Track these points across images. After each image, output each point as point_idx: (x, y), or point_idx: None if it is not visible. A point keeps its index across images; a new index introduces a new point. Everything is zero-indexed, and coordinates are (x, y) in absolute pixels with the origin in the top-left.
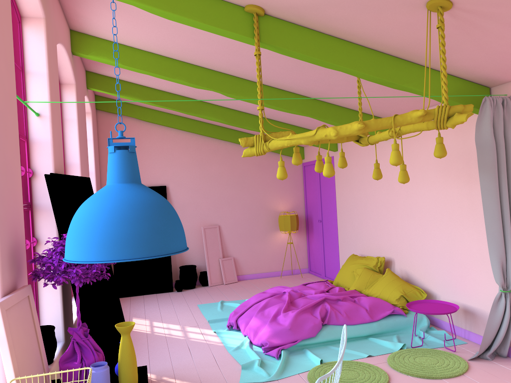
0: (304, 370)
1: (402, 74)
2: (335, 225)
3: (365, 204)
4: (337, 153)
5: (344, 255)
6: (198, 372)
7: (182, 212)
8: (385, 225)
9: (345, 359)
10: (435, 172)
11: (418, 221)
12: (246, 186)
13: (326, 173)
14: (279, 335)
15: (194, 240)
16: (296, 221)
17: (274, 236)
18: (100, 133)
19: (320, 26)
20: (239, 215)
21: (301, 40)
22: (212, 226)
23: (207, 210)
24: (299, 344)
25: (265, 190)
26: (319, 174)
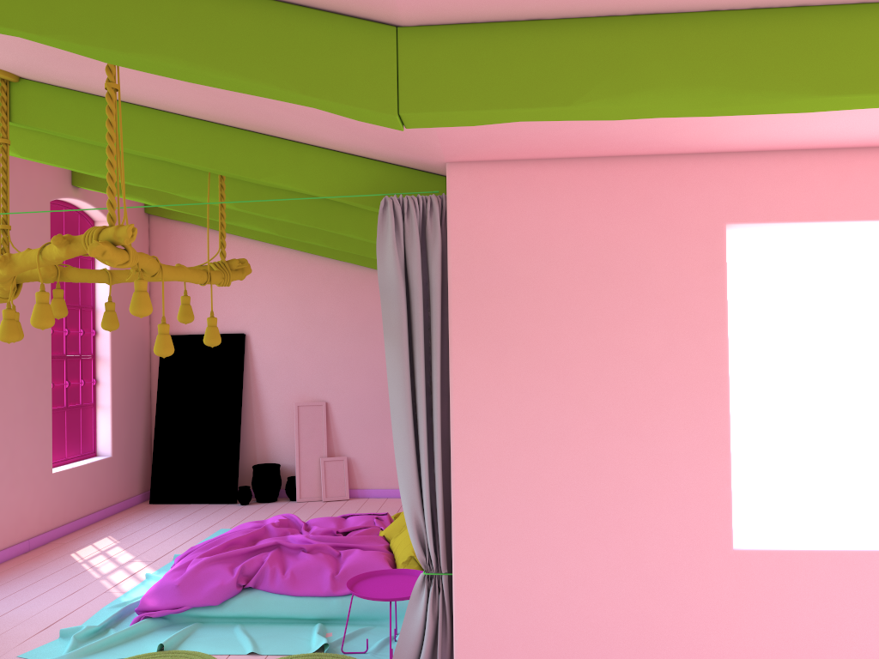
0: (127, 656)
1: (260, 159)
2: None
3: None
4: None
5: None
6: (10, 630)
7: (269, 377)
8: None
9: (213, 651)
10: None
11: None
12: (377, 339)
13: None
14: (162, 593)
15: (286, 424)
16: None
17: None
18: (153, 251)
19: (95, 91)
20: (362, 387)
21: (79, 114)
22: (314, 403)
23: (309, 376)
24: (190, 614)
25: None
26: None
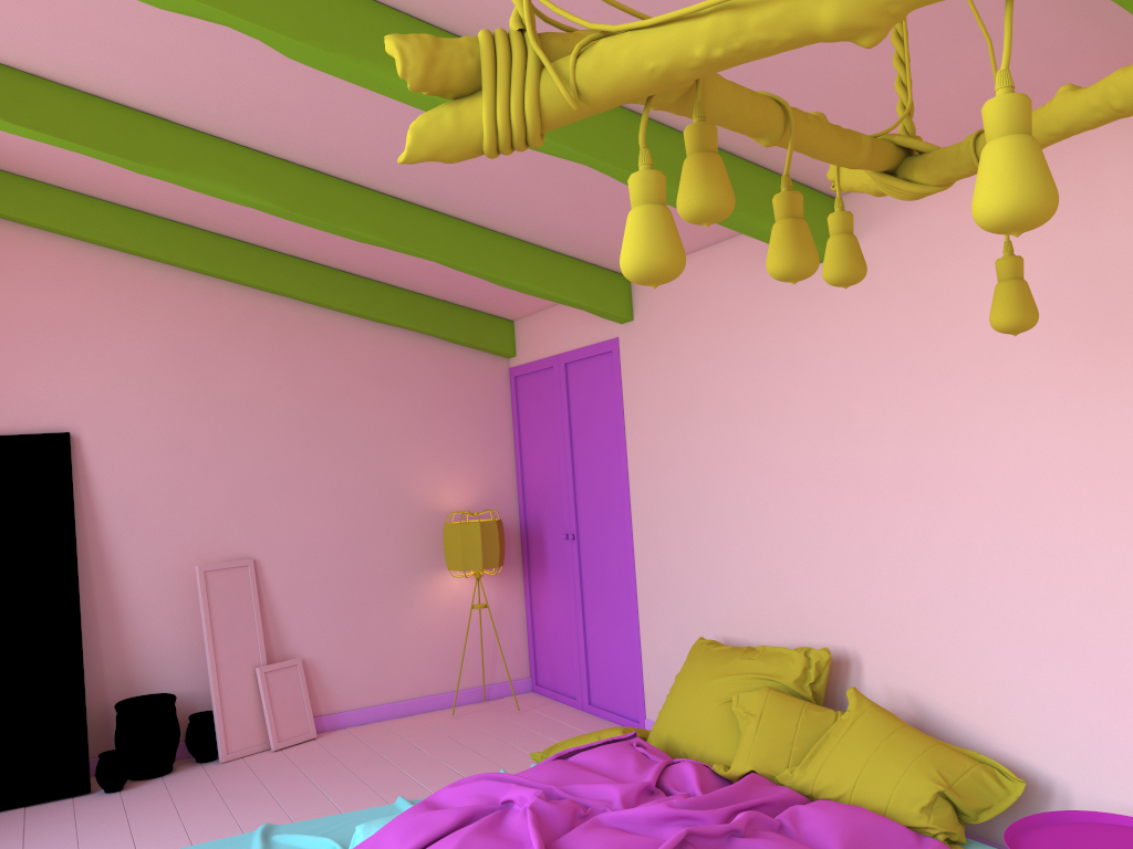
0: None
1: None
2: (623, 547)
3: (738, 479)
4: (632, 327)
5: (658, 639)
6: None
7: (130, 521)
8: (821, 542)
9: None
10: (1042, 351)
11: (965, 526)
12: (343, 436)
13: (1019, 200)
14: None
15: (170, 611)
16: (498, 538)
17: (430, 587)
18: None
19: None
20: (320, 526)
21: None
22: (233, 563)
23: (217, 512)
24: None
25: (402, 448)
26: (568, 396)
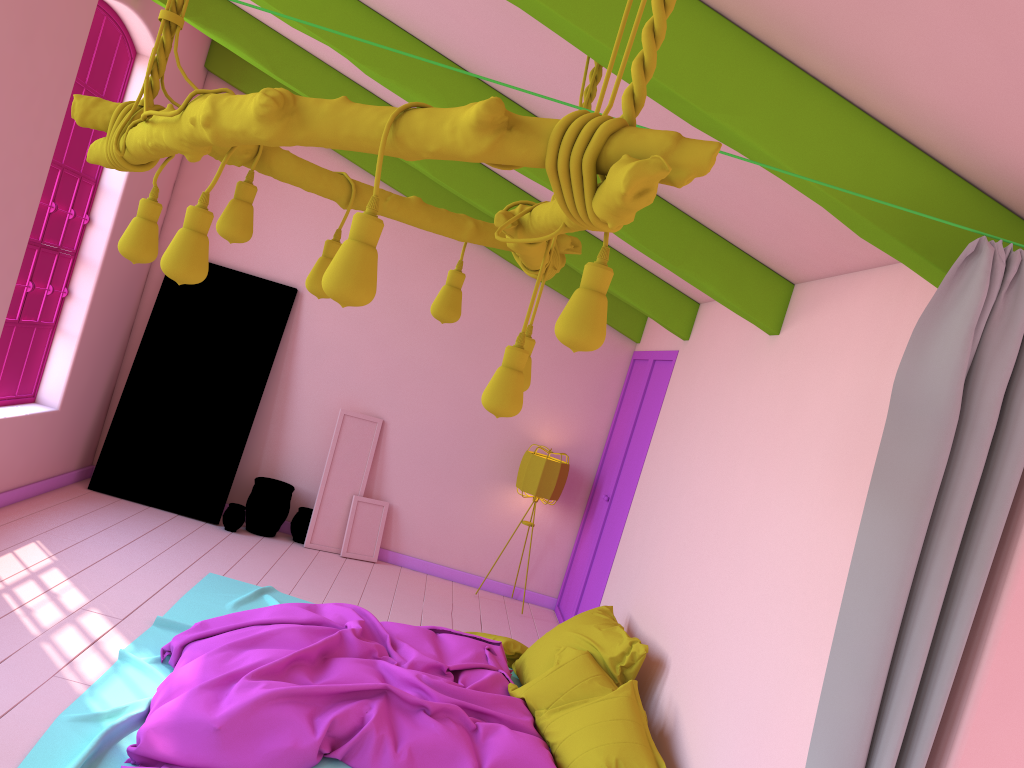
0: None
1: (722, 76)
2: (623, 520)
3: (679, 493)
4: (686, 345)
5: (608, 600)
6: None
7: (314, 361)
8: (689, 564)
9: None
10: (824, 462)
11: (744, 587)
12: (480, 357)
13: (162, 263)
14: (184, 734)
15: (316, 433)
16: (557, 477)
17: (504, 495)
18: None
19: None
20: (438, 416)
21: None
22: (367, 417)
23: (371, 378)
24: None
25: None
26: (646, 386)
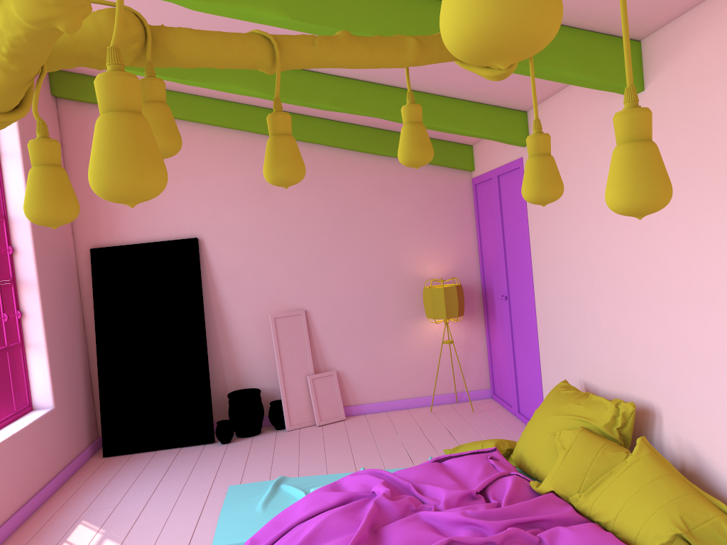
0: None
1: None
2: (531, 308)
3: (588, 266)
4: None
5: (550, 375)
6: None
7: (233, 288)
8: (636, 319)
9: None
10: None
11: None
12: (358, 232)
13: (93, 180)
14: None
15: (258, 341)
16: (457, 298)
17: (419, 328)
18: (66, 144)
19: None
20: (345, 289)
21: None
22: (292, 313)
23: (282, 282)
24: None
25: (397, 238)
26: (500, 199)
